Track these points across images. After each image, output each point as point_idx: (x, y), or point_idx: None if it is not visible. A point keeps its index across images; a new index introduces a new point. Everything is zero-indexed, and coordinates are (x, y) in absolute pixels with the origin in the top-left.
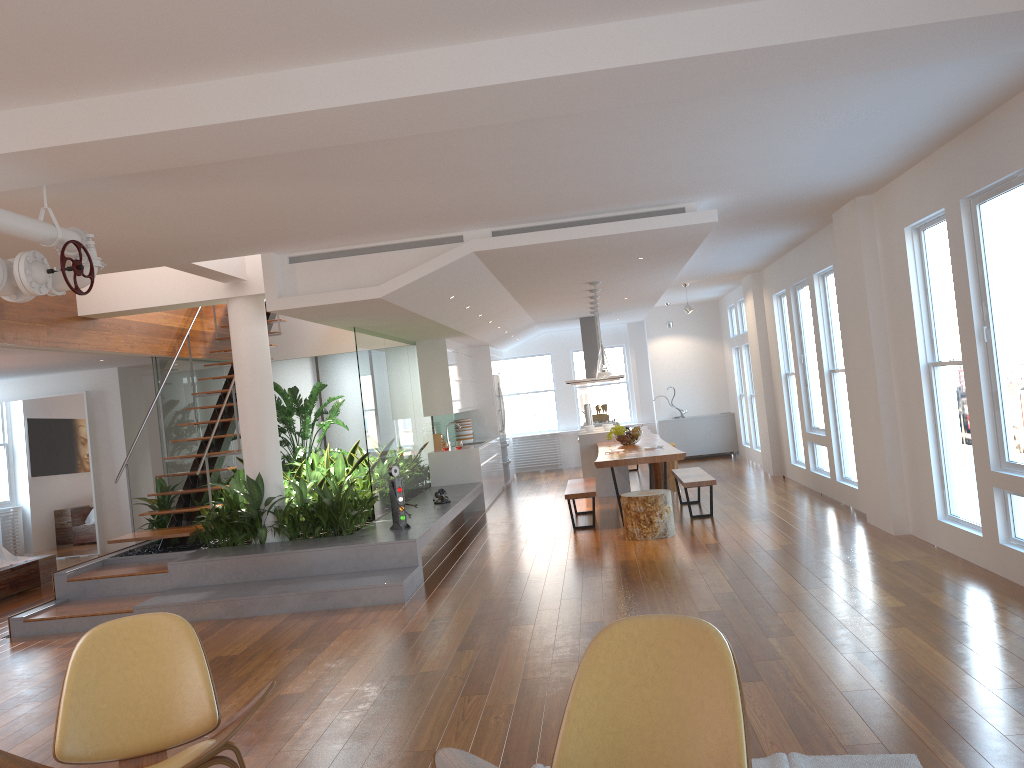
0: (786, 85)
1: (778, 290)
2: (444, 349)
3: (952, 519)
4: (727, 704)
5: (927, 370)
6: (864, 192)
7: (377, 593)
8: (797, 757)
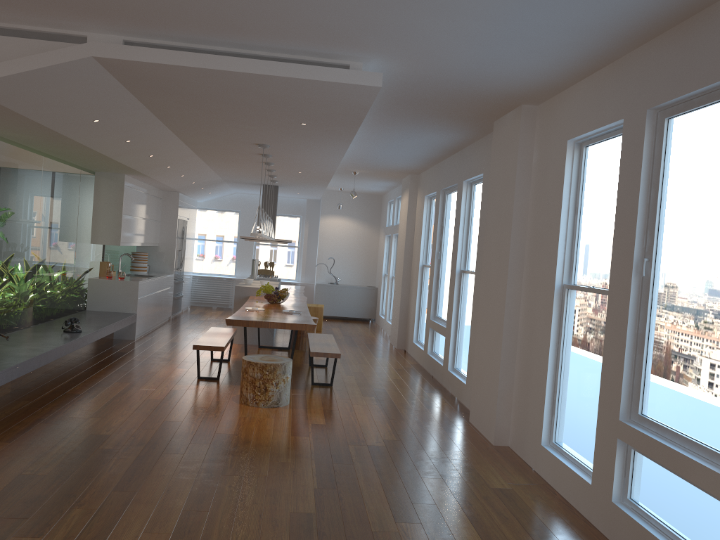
0: None
1: (430, 192)
2: (122, 184)
3: (556, 448)
4: None
5: (561, 291)
6: (532, 99)
7: None
8: None
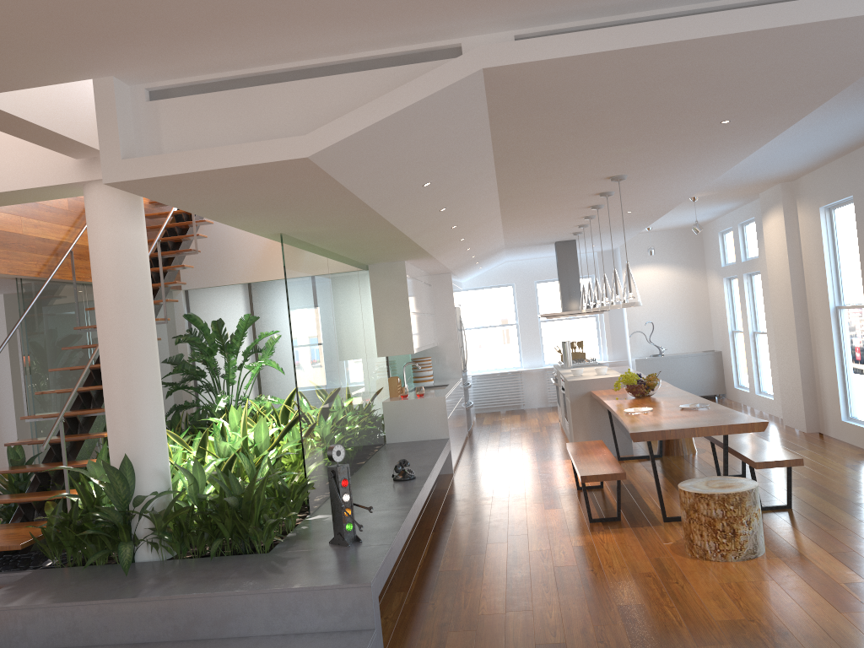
0: None
1: (834, 199)
2: (403, 274)
3: None
4: None
5: None
6: None
7: None
8: None
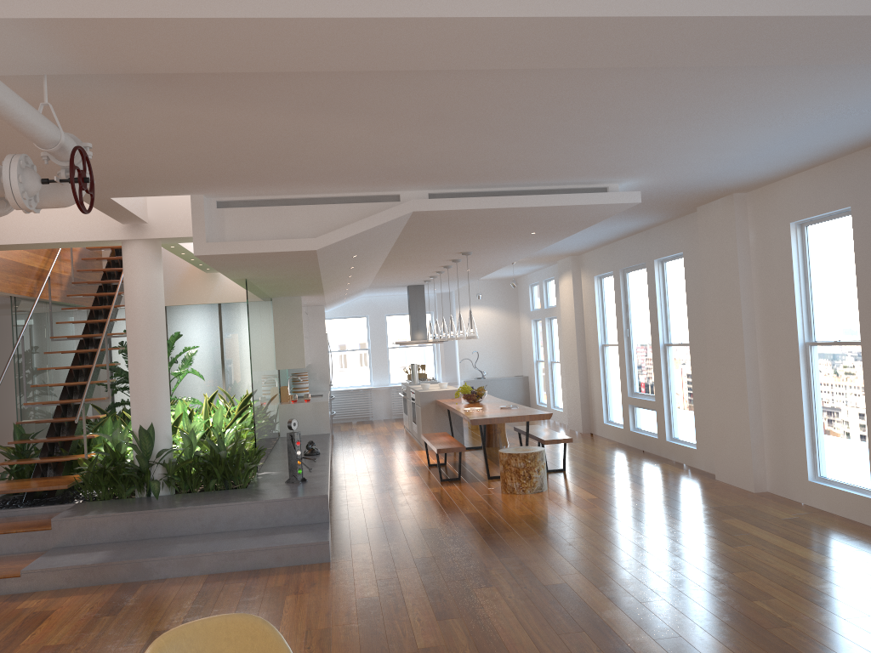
0: (840, 69)
1: (603, 272)
2: (299, 306)
3: (823, 480)
4: None
5: (804, 348)
6: (745, 189)
7: (301, 552)
8: None
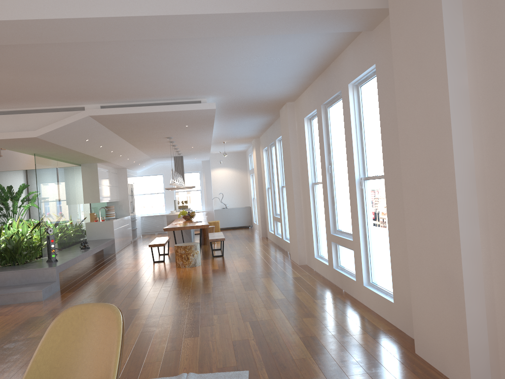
0: (220, 39)
1: (265, 147)
2: (96, 169)
3: (320, 257)
4: (113, 349)
5: (312, 186)
6: (289, 100)
7: (27, 296)
8: (191, 375)
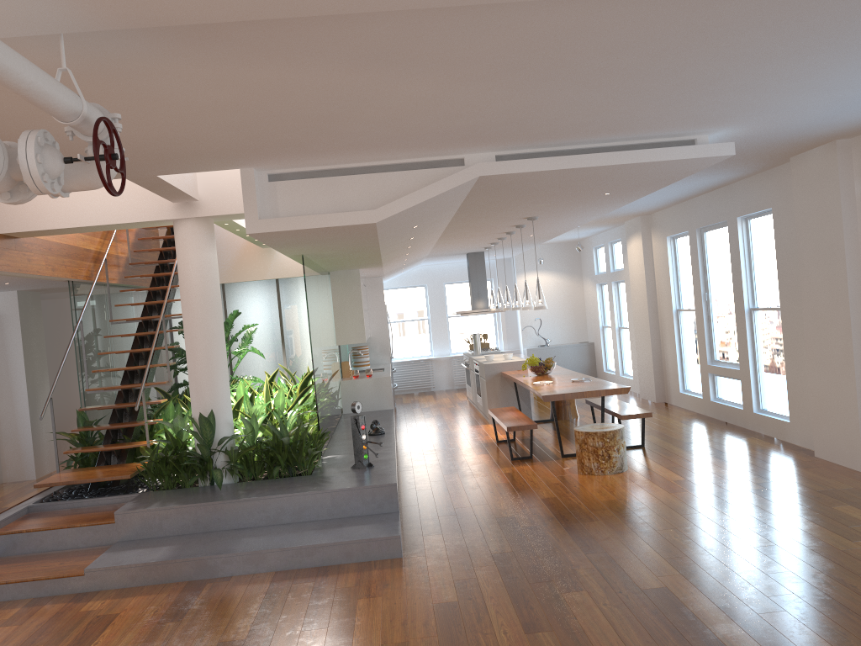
0: None
1: (676, 232)
2: (358, 279)
3: None
4: None
5: None
6: (850, 134)
7: (371, 547)
8: None
